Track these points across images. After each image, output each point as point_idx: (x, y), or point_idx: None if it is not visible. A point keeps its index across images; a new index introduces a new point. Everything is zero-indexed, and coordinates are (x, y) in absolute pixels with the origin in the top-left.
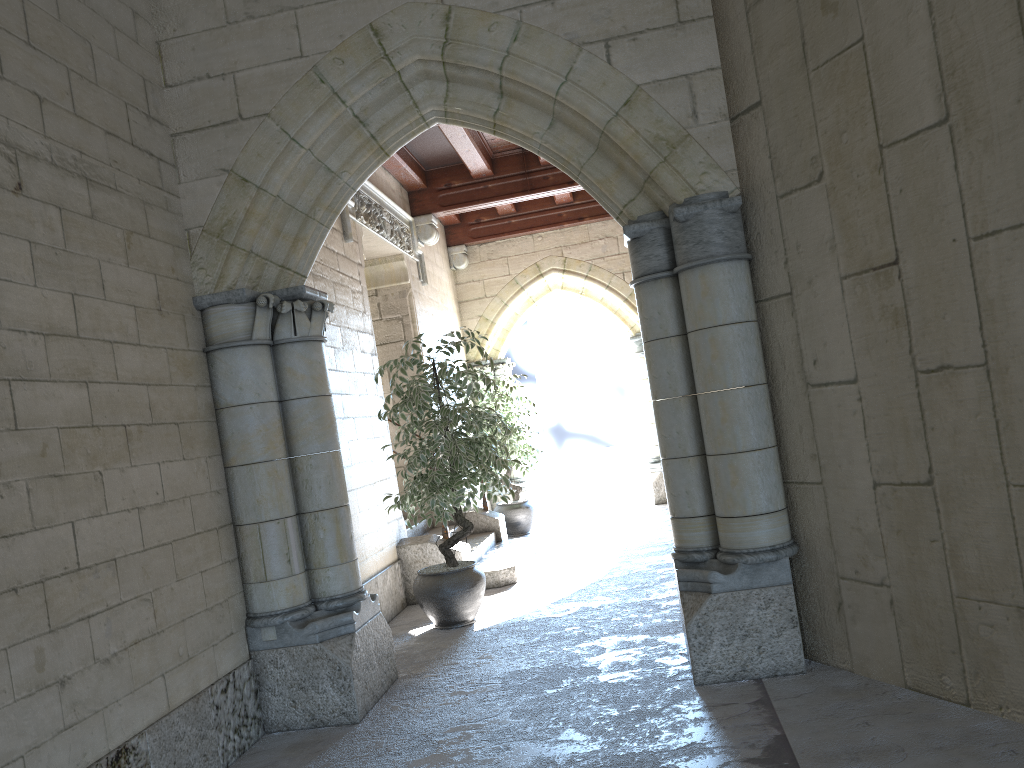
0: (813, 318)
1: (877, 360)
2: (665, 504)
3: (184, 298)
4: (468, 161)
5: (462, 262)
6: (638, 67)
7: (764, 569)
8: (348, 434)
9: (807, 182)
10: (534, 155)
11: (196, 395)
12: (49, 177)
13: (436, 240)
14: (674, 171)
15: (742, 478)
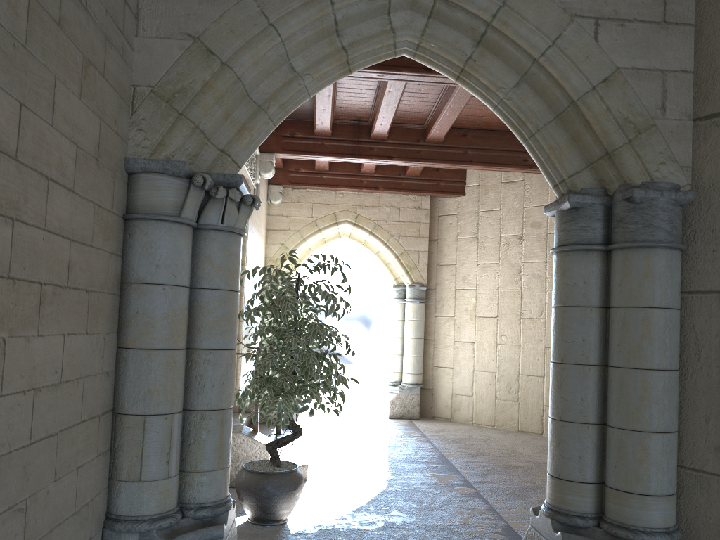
0: None
1: None
2: (397, 419)
3: (118, 155)
4: (319, 118)
5: (277, 199)
6: (621, 51)
7: None
8: None
9: None
10: (366, 129)
11: (109, 263)
12: None
13: (272, 175)
14: (635, 154)
15: (651, 457)
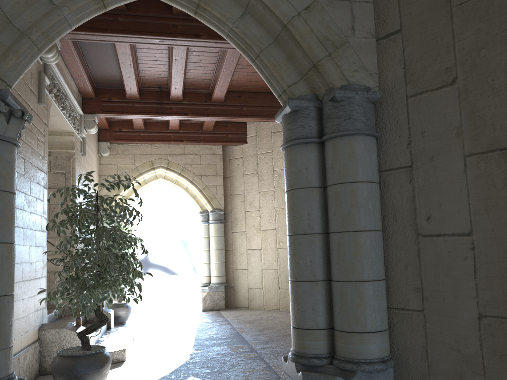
0: (431, 185)
1: (495, 219)
2: (208, 311)
3: None
4: (127, 85)
5: (106, 152)
6: None
7: (375, 377)
8: (16, 239)
9: (439, 85)
10: (166, 93)
11: None
12: None
13: (95, 131)
14: (335, 65)
15: (365, 302)
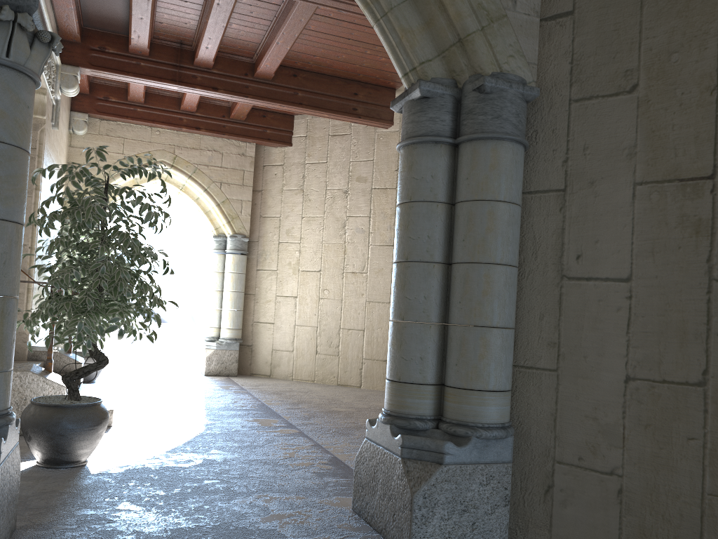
0: (587, 216)
1: (662, 264)
2: (213, 376)
3: None
4: (135, 31)
5: (82, 128)
6: None
7: (492, 445)
8: None
9: (614, 91)
10: (189, 54)
11: None
12: None
13: (76, 93)
14: (487, 43)
15: (491, 353)
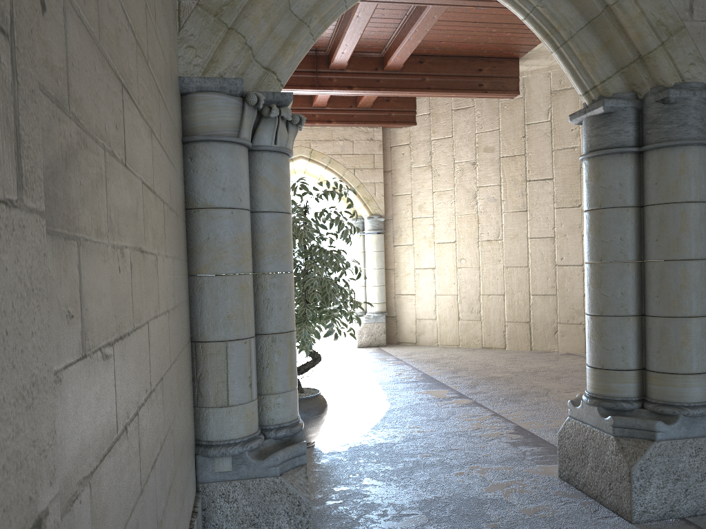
0: None
1: None
2: (365, 348)
3: (176, 73)
4: None
5: None
6: None
7: (698, 421)
8: None
9: None
10: (324, 59)
11: (180, 187)
12: None
13: None
14: (667, 56)
15: (692, 340)
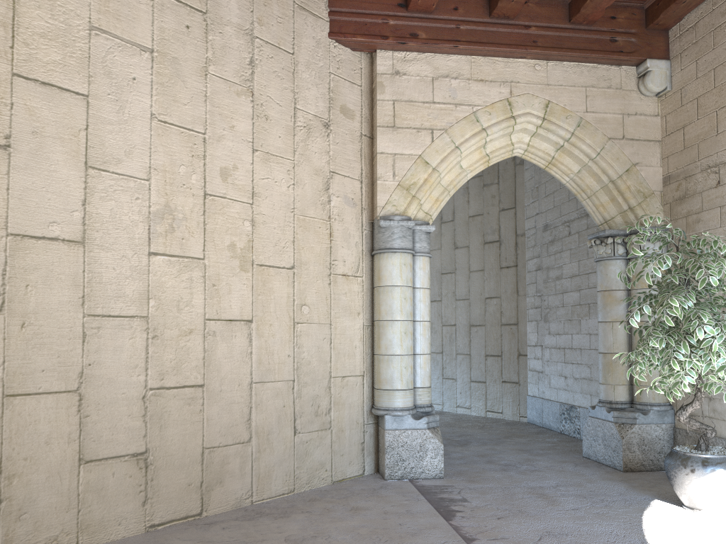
0: None
1: None
2: None
3: None
4: None
5: None
6: None
7: None
8: None
9: None
10: None
11: None
12: (576, 223)
13: None
14: None
15: None
